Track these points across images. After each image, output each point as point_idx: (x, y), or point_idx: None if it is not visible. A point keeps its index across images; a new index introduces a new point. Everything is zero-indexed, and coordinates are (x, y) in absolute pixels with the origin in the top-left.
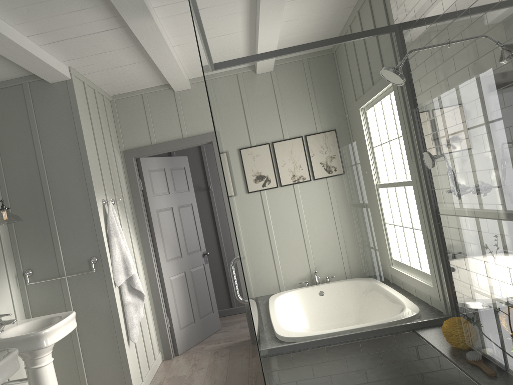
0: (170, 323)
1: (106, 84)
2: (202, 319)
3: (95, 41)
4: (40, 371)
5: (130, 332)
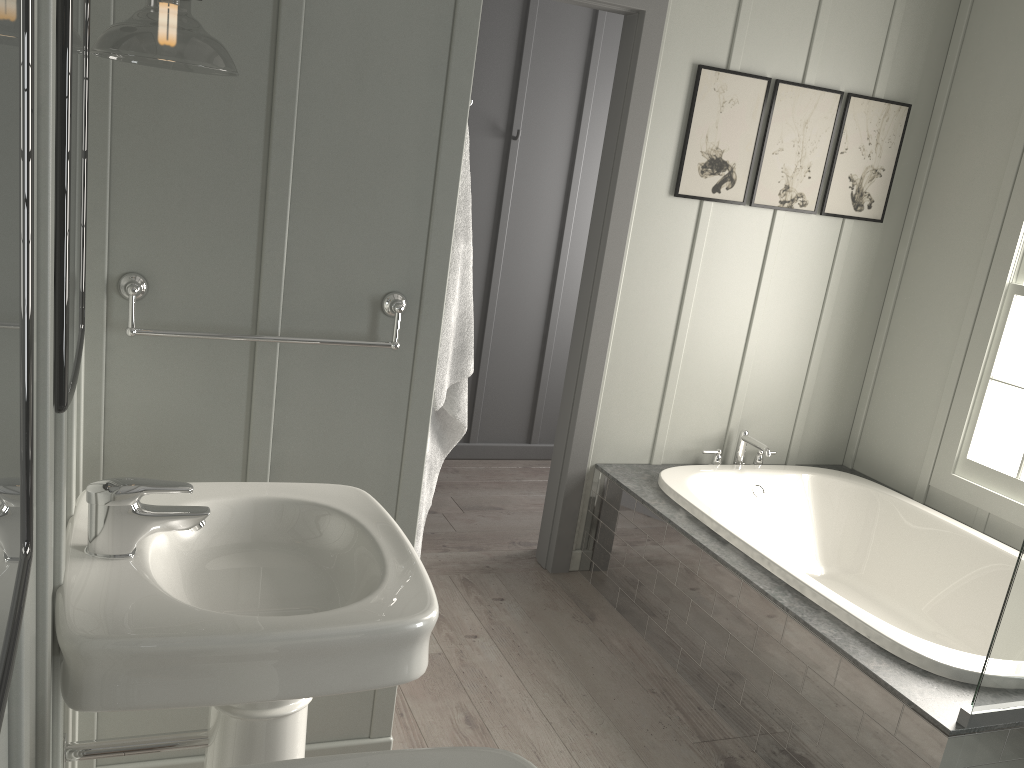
0: None
1: None
2: None
3: None
4: (289, 725)
5: None
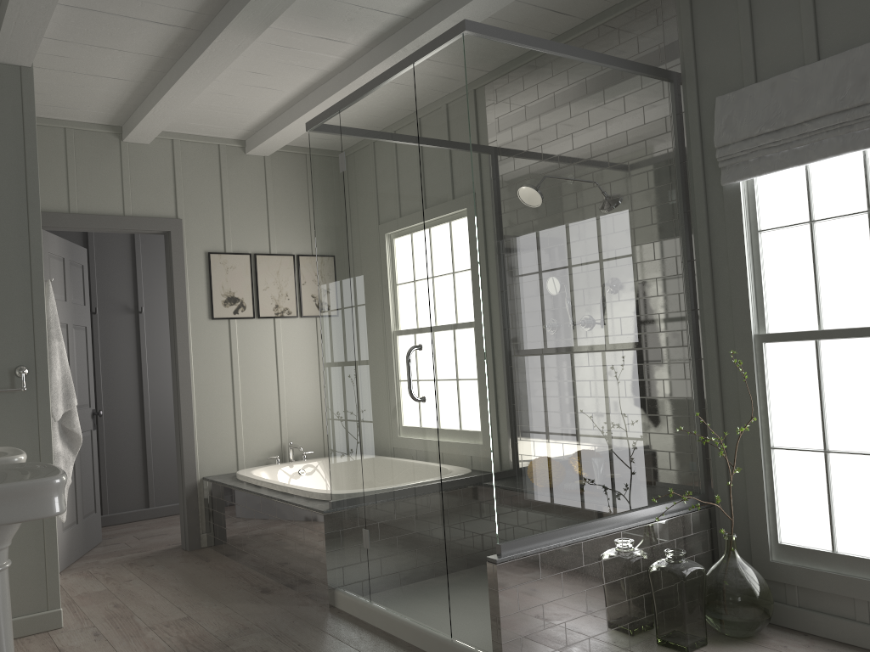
0: None
1: None
2: (84, 519)
3: (126, 29)
4: None
5: None
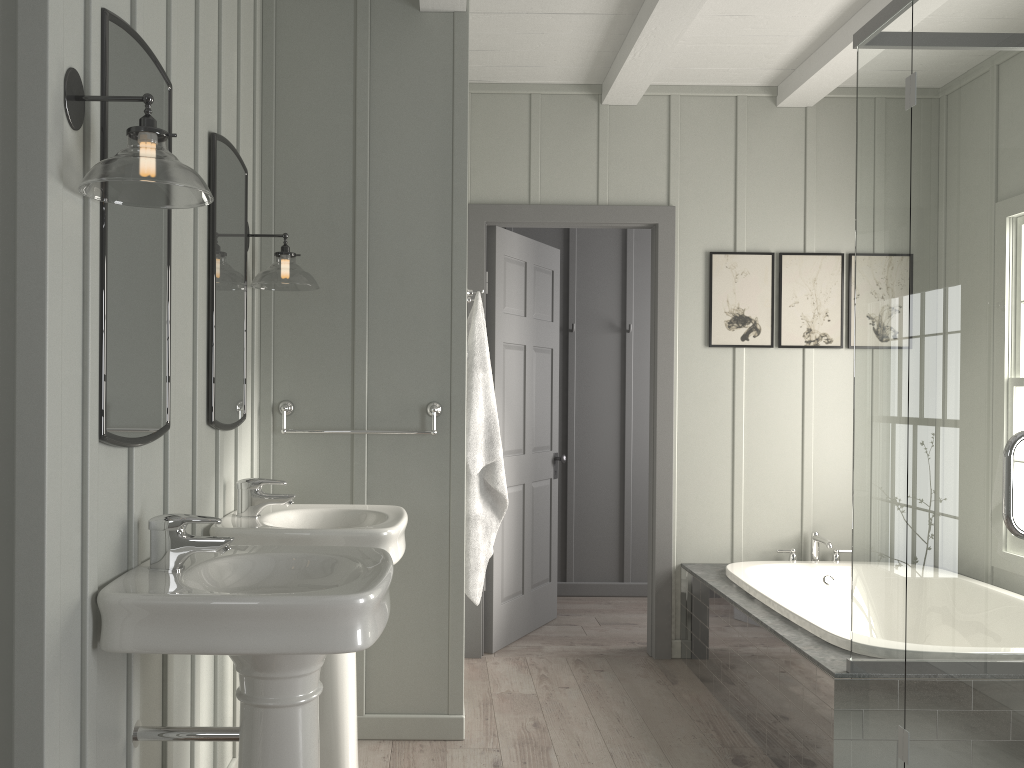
0: (486, 583)
1: (485, 52)
2: (533, 589)
3: None
4: None
5: (470, 579)
